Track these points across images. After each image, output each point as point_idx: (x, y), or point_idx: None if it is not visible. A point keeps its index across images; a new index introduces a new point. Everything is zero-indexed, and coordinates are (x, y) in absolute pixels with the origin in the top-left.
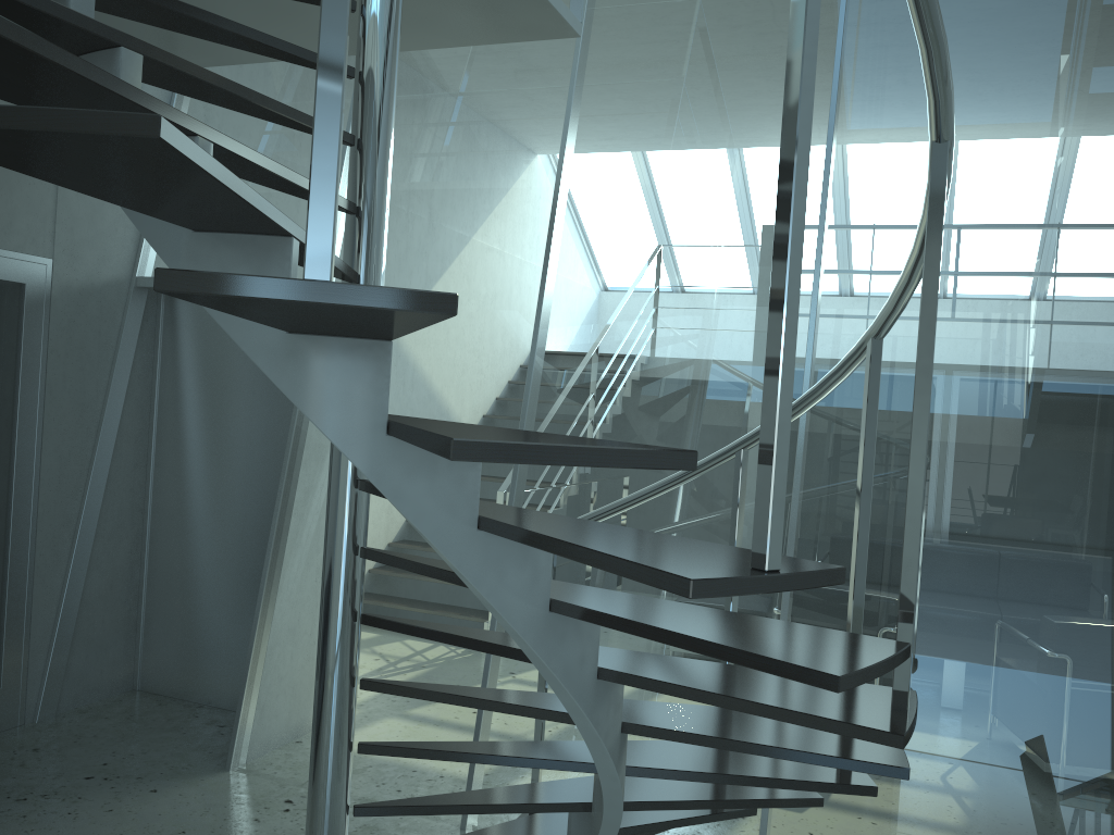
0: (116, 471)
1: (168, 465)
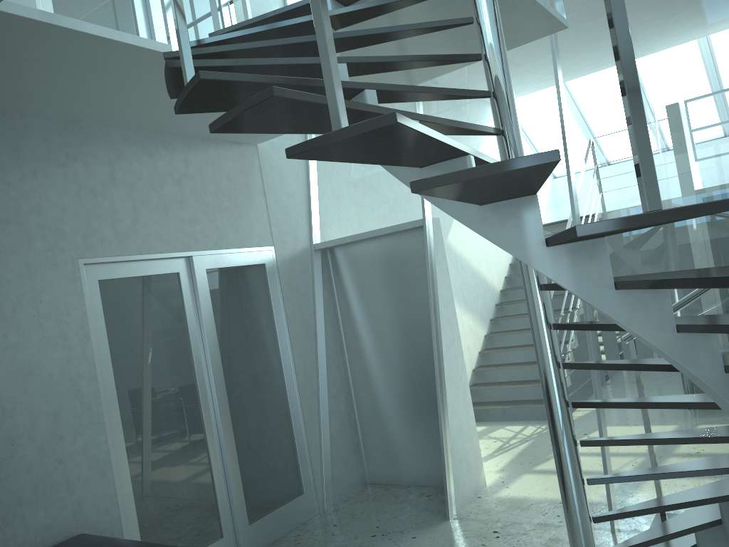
0: (329, 358)
1: (354, 348)
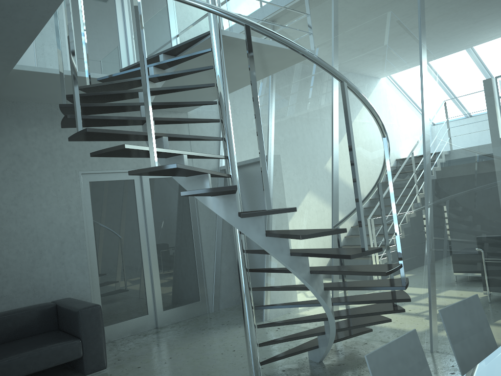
0: (224, 230)
1: None
